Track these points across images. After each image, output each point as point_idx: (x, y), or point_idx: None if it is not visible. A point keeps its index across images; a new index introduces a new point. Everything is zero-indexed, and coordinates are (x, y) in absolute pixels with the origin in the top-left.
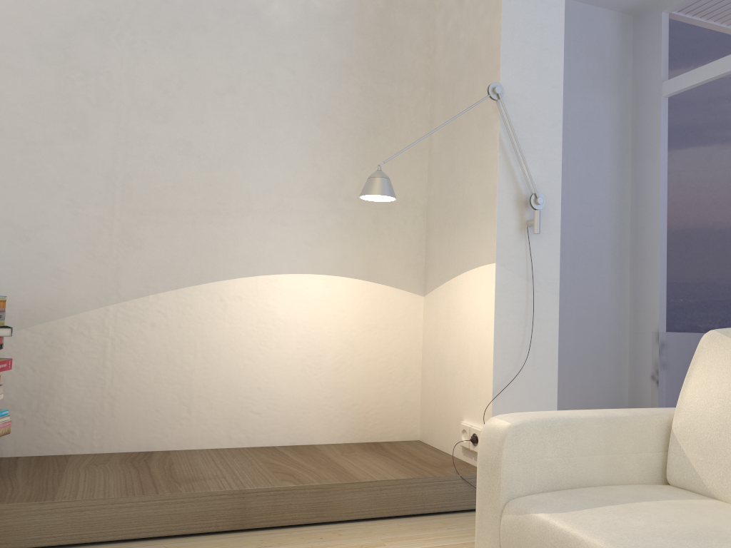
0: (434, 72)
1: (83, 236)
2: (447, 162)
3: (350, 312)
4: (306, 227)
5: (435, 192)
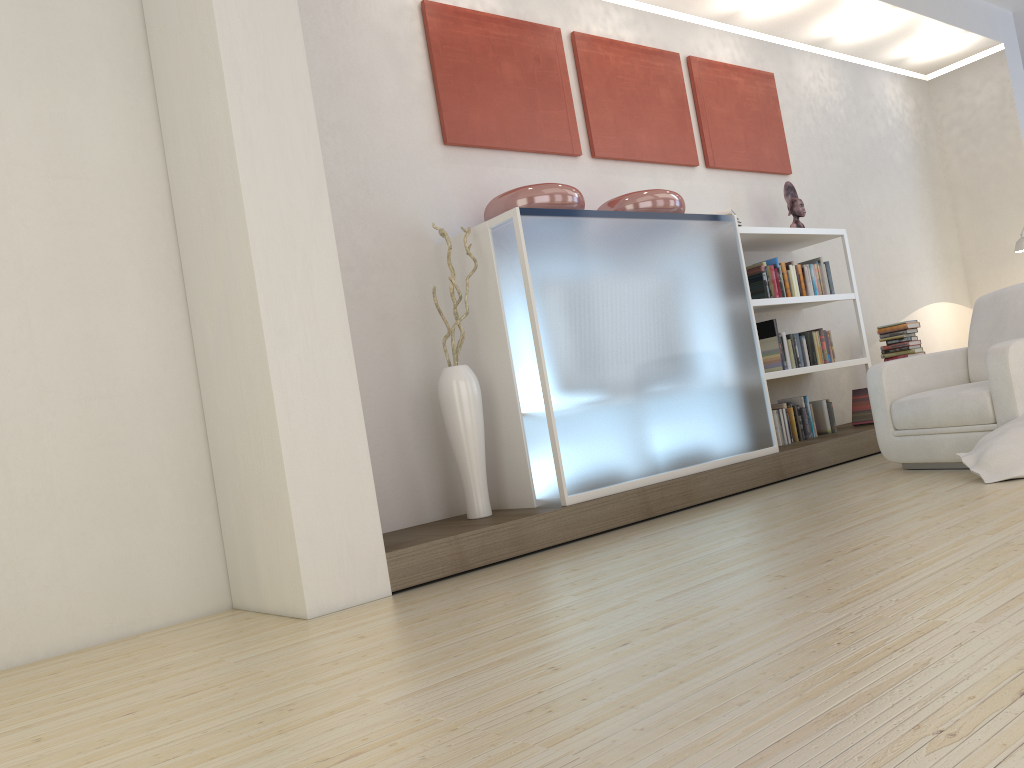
0: (950, 179)
1: (874, 294)
2: (982, 230)
3: (952, 321)
4: (930, 276)
5: (970, 248)
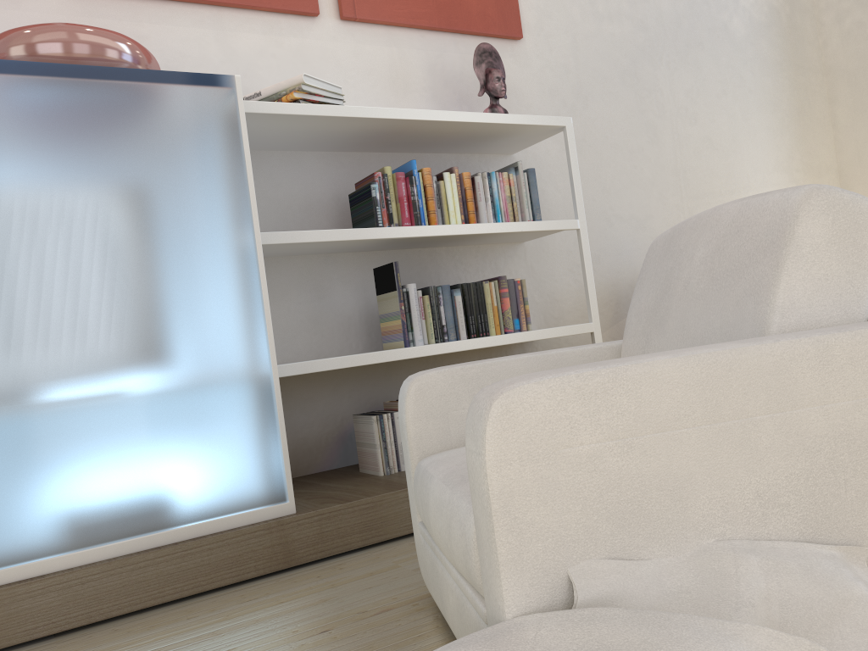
0: (828, 61)
1: (671, 221)
2: (867, 131)
3: None
4: None
5: (850, 157)
